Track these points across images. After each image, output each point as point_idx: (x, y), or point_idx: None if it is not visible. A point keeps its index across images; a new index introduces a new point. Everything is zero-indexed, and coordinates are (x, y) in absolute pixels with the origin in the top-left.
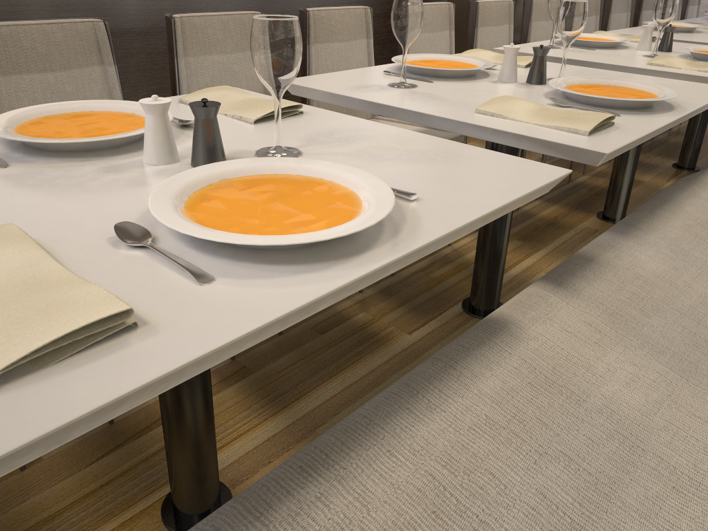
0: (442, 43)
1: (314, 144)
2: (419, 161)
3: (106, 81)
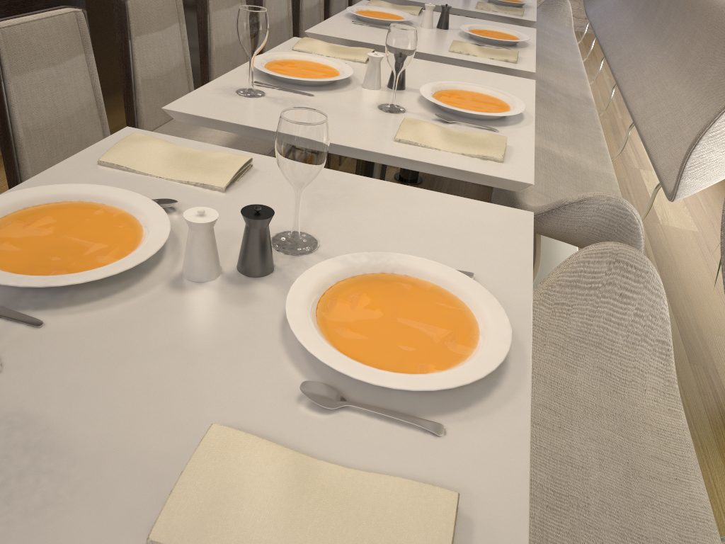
0: (75, 77)
1: None
2: None
3: None
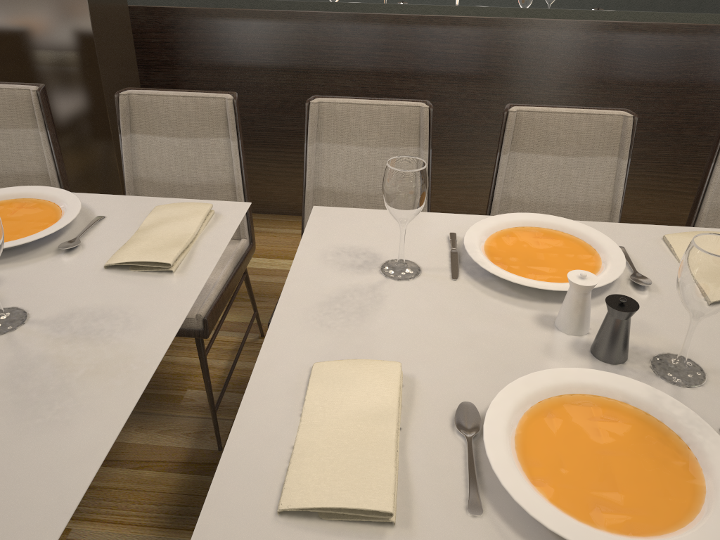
0: None
1: (48, 325)
2: (20, 409)
3: (229, 152)
